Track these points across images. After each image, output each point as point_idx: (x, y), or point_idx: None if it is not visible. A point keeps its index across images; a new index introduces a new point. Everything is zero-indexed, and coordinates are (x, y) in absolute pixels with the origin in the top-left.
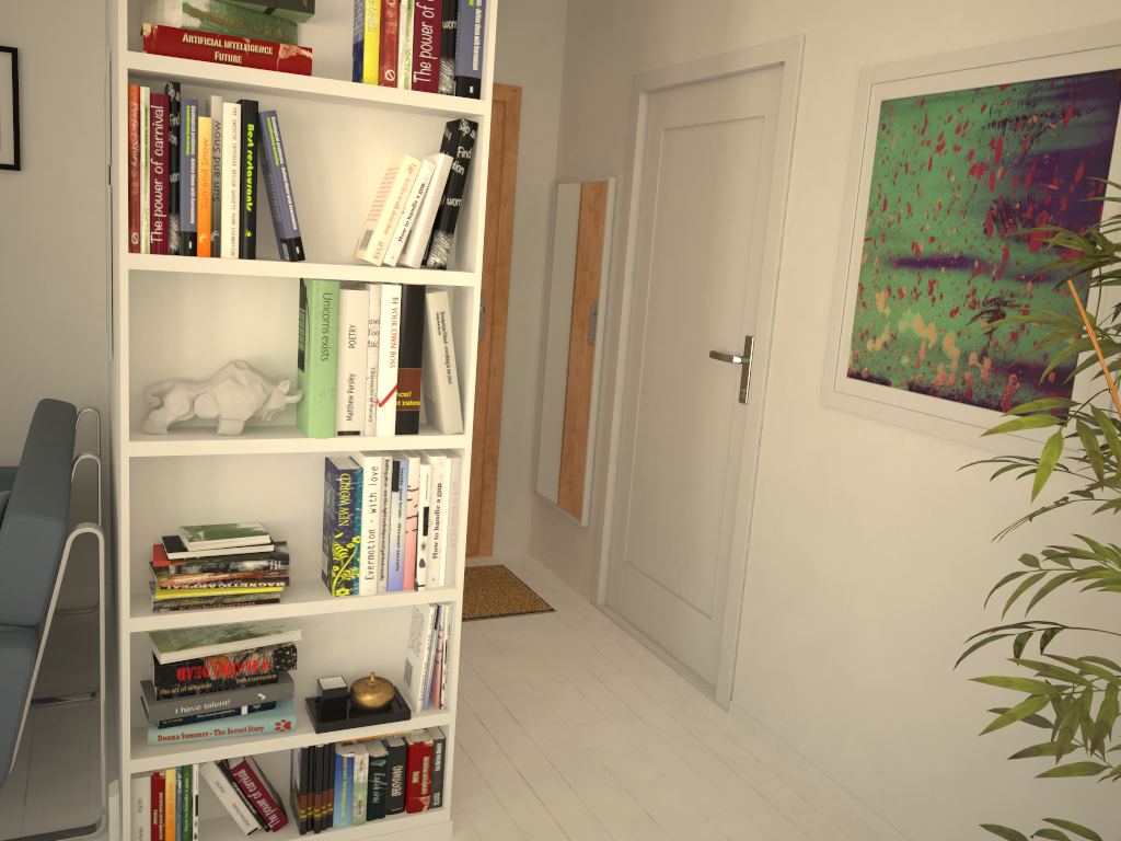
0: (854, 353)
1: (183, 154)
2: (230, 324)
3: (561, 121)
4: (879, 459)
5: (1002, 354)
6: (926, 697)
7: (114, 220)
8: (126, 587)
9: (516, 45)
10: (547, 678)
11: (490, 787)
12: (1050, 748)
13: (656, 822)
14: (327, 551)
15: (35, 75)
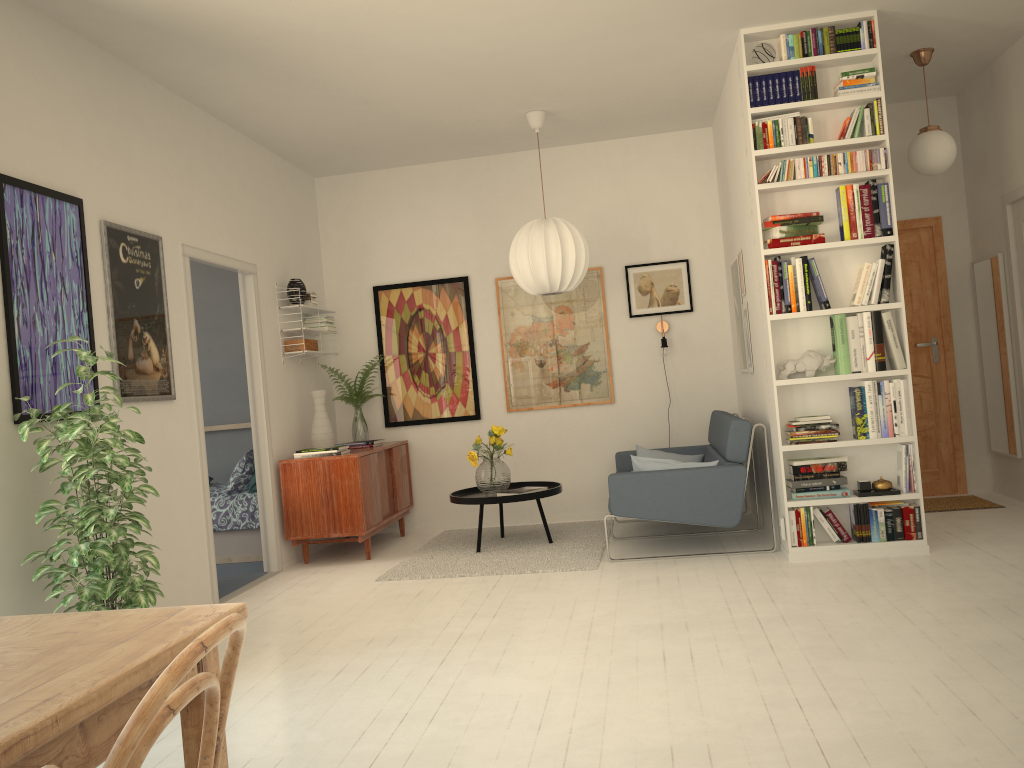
0: None
1: (783, 279)
2: (804, 338)
3: (969, 228)
4: None
5: None
6: None
7: (753, 312)
8: (779, 434)
9: (933, 195)
10: (992, 523)
11: (951, 545)
12: None
13: None
14: (854, 423)
15: (695, 268)
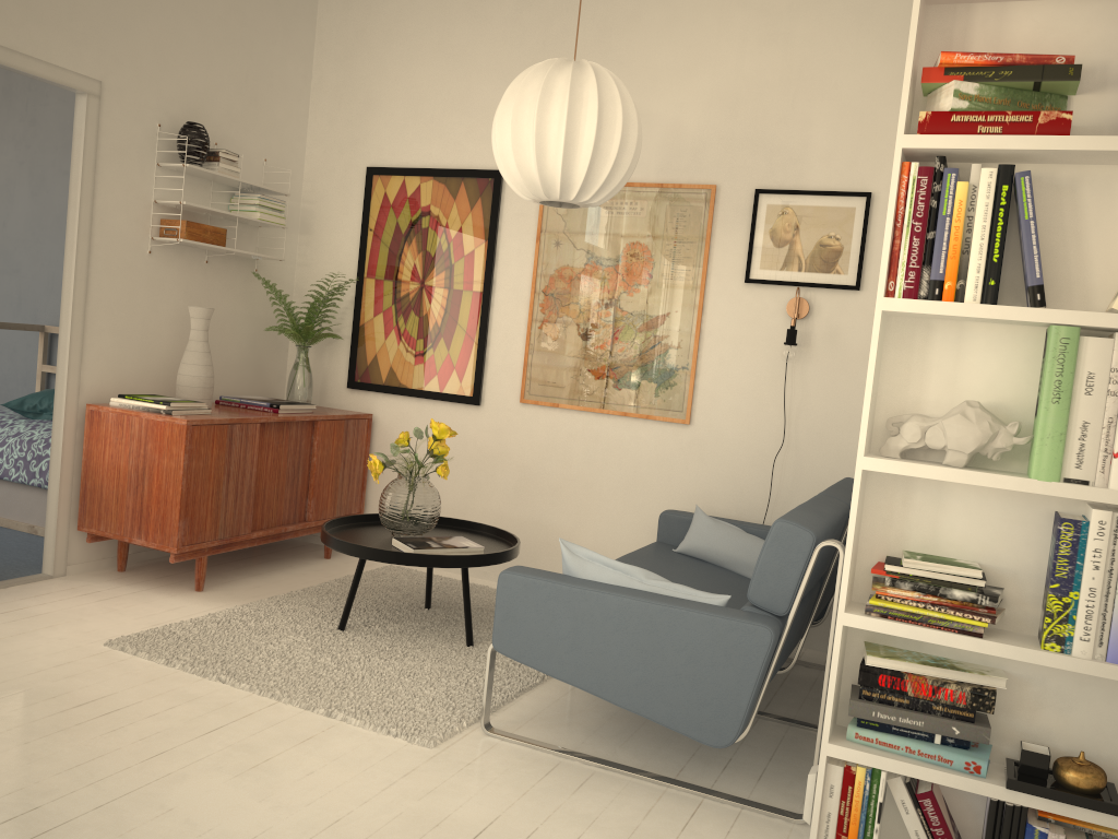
0: None
1: (939, 215)
2: (971, 371)
3: None
4: None
5: None
6: None
7: None
8: (844, 583)
9: None
10: None
11: None
12: None
13: None
14: (1043, 604)
15: (881, 212)
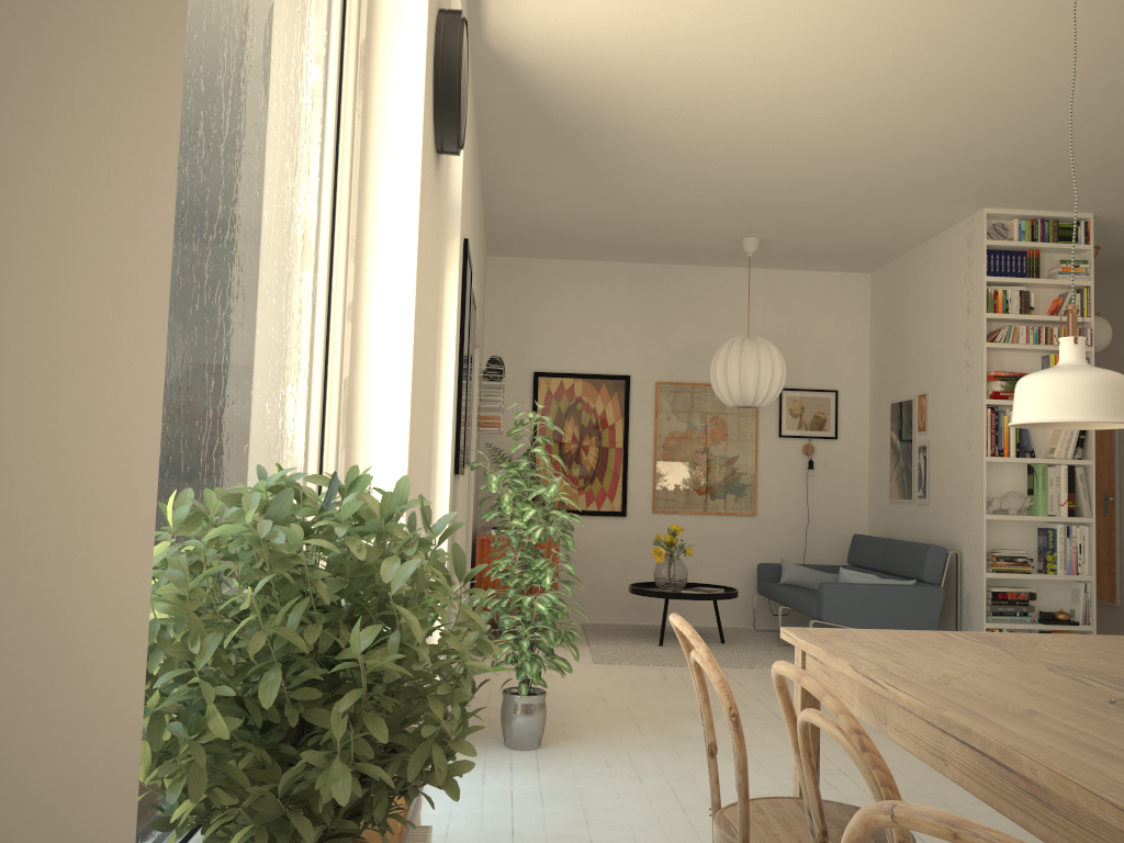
0: None
1: (999, 427)
2: (1005, 480)
3: None
4: None
5: None
6: None
7: (946, 450)
8: (984, 562)
9: None
10: None
11: None
12: None
13: None
14: (1042, 560)
15: (842, 400)
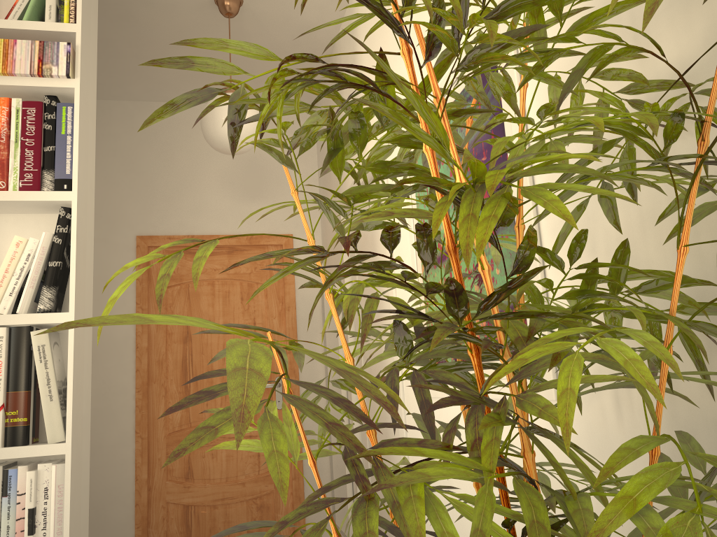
0: None
1: None
2: None
3: None
4: None
5: None
6: None
7: None
8: None
9: (286, 209)
10: None
11: None
12: None
13: None
14: None
15: None
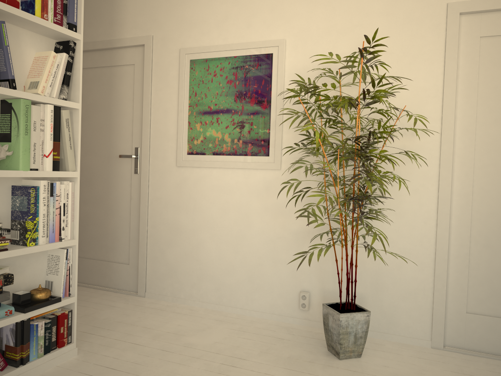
0: (189, 145)
1: None
2: None
3: None
4: (204, 180)
5: (245, 138)
6: (232, 255)
7: None
8: None
9: None
10: None
11: (77, 339)
12: (313, 221)
13: (151, 328)
14: (19, 228)
15: None
